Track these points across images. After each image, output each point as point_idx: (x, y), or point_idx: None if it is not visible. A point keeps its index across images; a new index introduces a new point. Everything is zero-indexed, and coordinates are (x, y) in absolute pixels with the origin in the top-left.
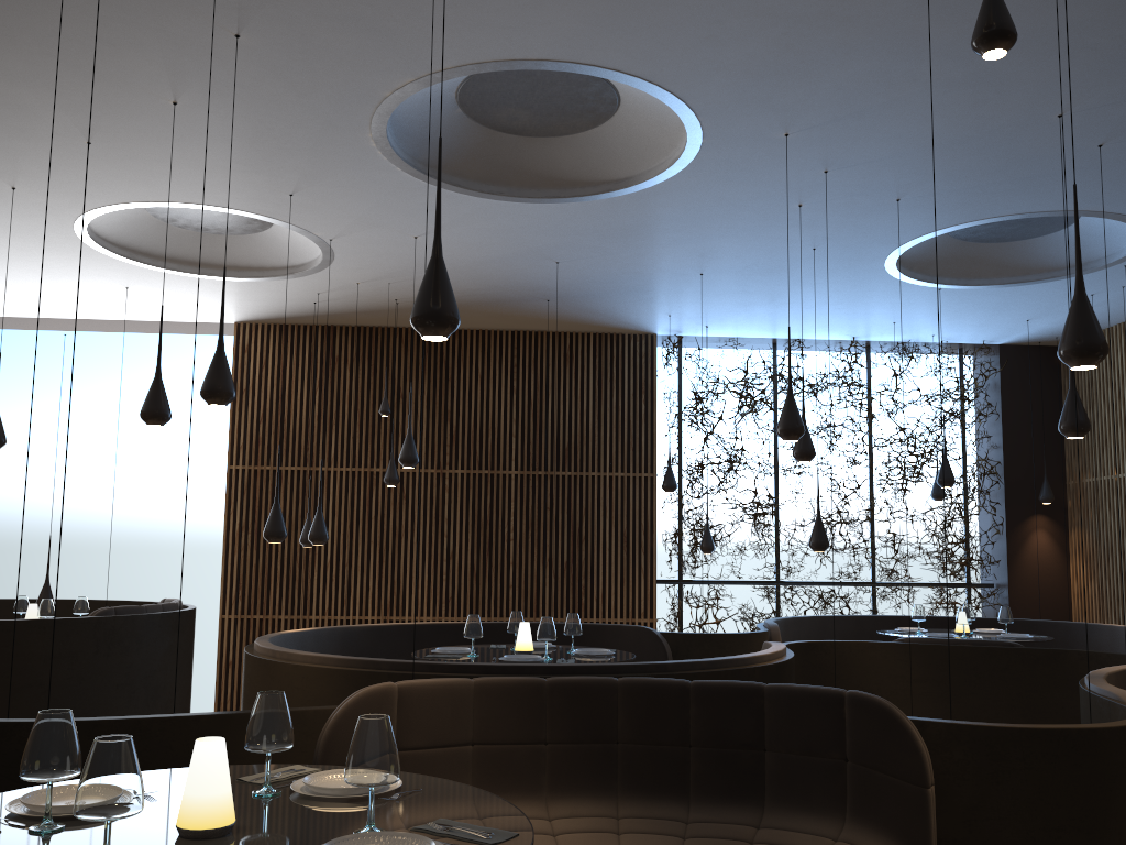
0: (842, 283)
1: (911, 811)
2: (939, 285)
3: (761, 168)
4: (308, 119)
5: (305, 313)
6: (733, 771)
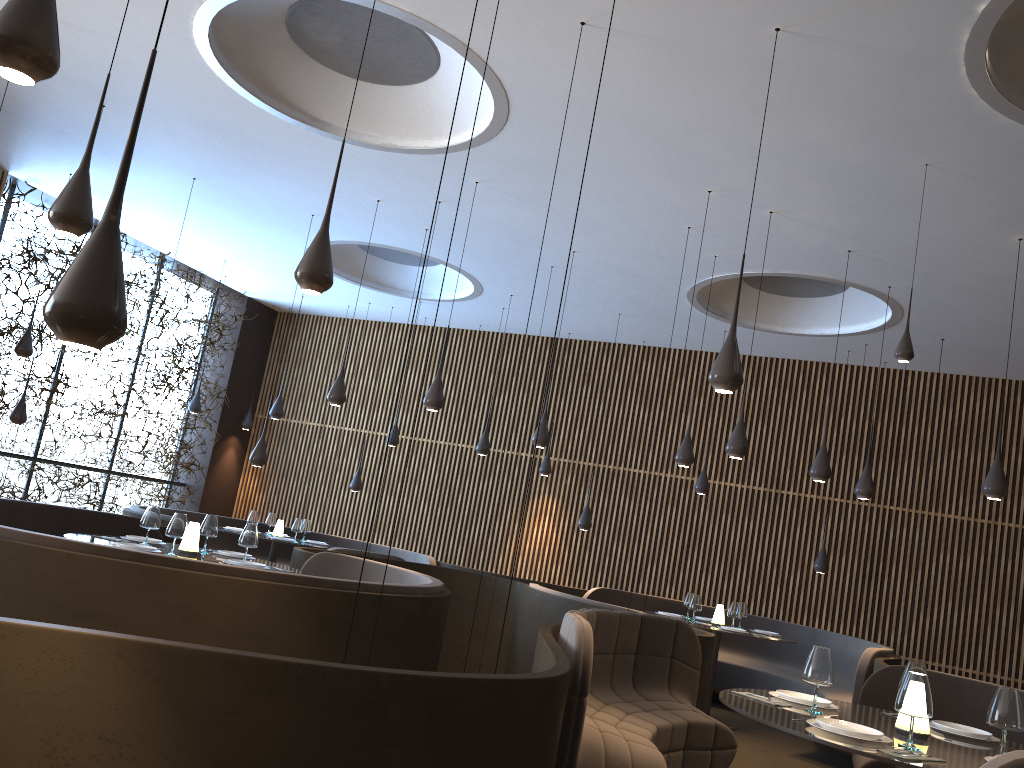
0: (268, 233)
1: (693, 683)
2: None
3: (418, 180)
4: None
5: None
6: (626, 668)
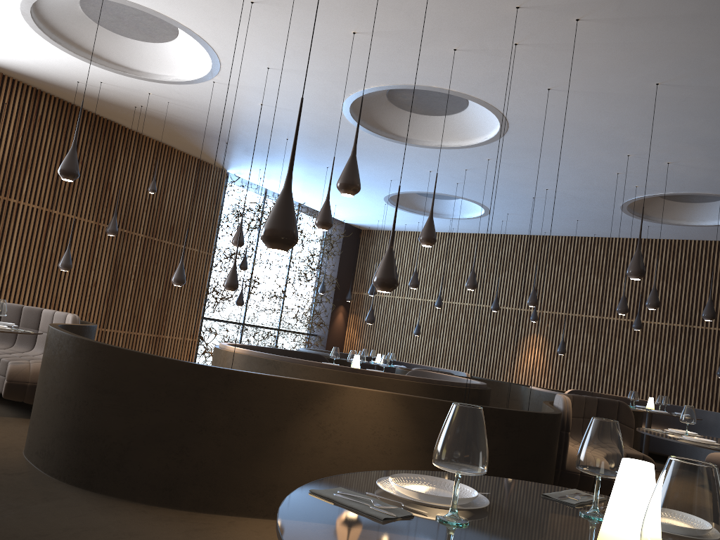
0: (363, 190)
1: (630, 436)
2: (389, 203)
3: (454, 160)
4: (381, 69)
5: (46, 79)
6: None
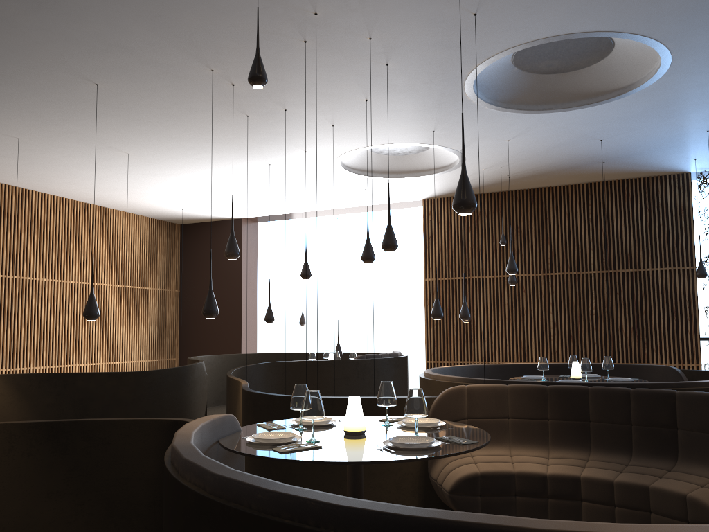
0: None
1: None
2: None
3: None
4: (431, 93)
5: None
6: (658, 440)
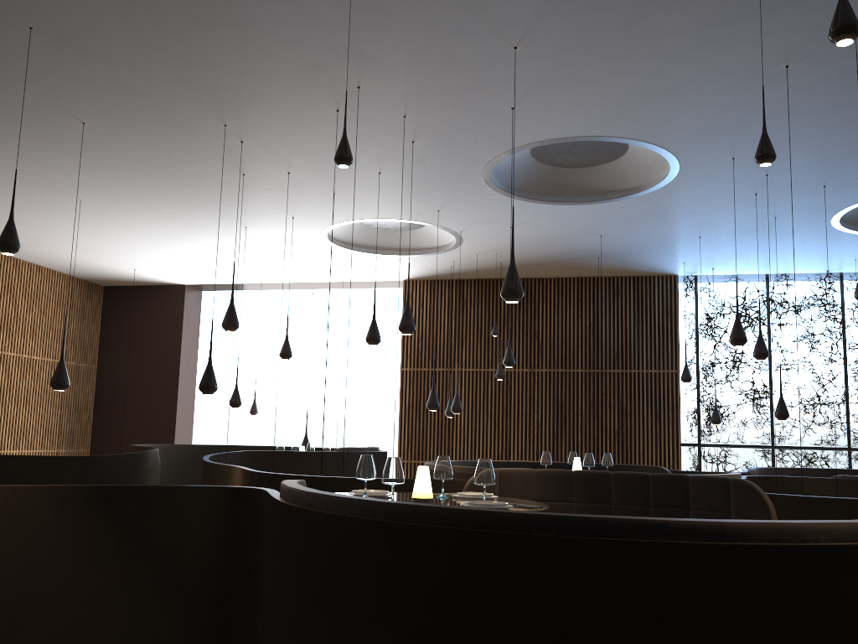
0: (804, 236)
1: None
2: None
3: (722, 176)
4: (448, 174)
5: (445, 272)
6: None
